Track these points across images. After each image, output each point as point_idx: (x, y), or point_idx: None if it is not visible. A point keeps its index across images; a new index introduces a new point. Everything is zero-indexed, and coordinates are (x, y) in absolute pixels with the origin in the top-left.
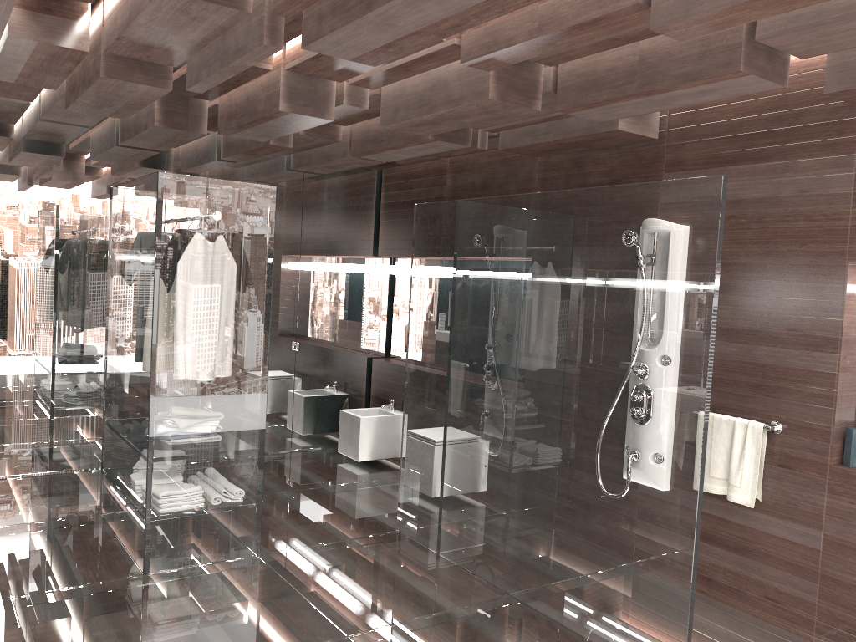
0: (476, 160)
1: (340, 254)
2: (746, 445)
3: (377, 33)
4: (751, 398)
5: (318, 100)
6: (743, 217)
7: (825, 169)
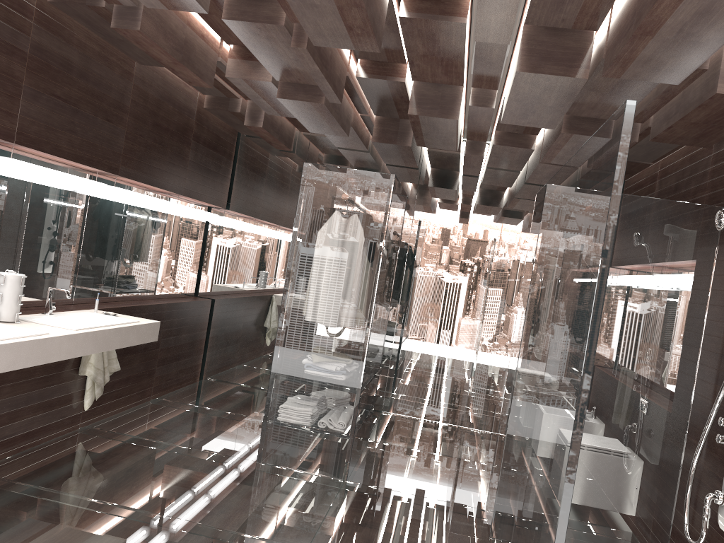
0: (674, 162)
1: None
2: None
3: (323, 17)
4: None
5: (444, 103)
6: None
7: None
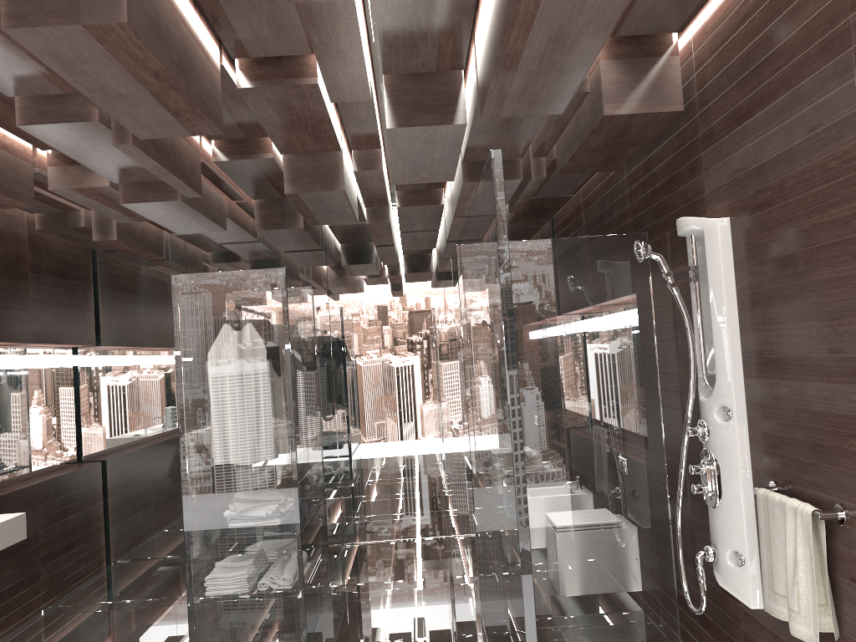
0: (594, 190)
1: None
2: (796, 543)
3: (137, 106)
4: (812, 466)
5: (325, 174)
6: (767, 189)
7: (827, 85)
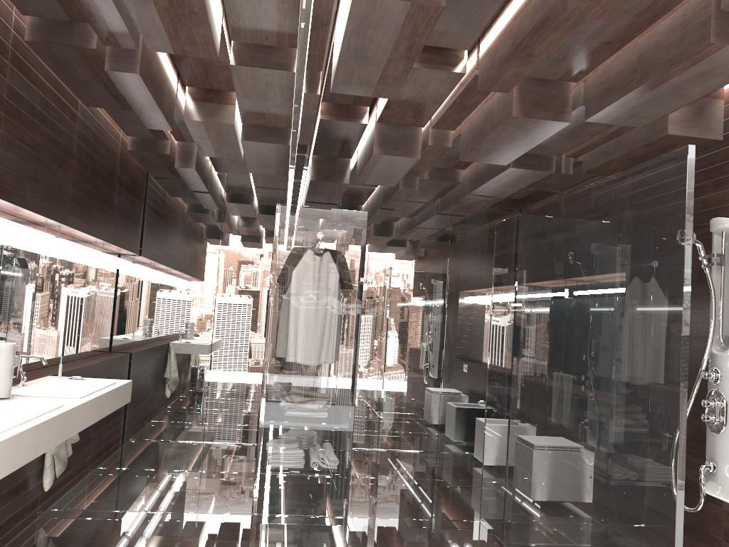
0: None
1: (483, 283)
2: None
3: (364, 67)
4: None
5: (406, 143)
6: None
7: None
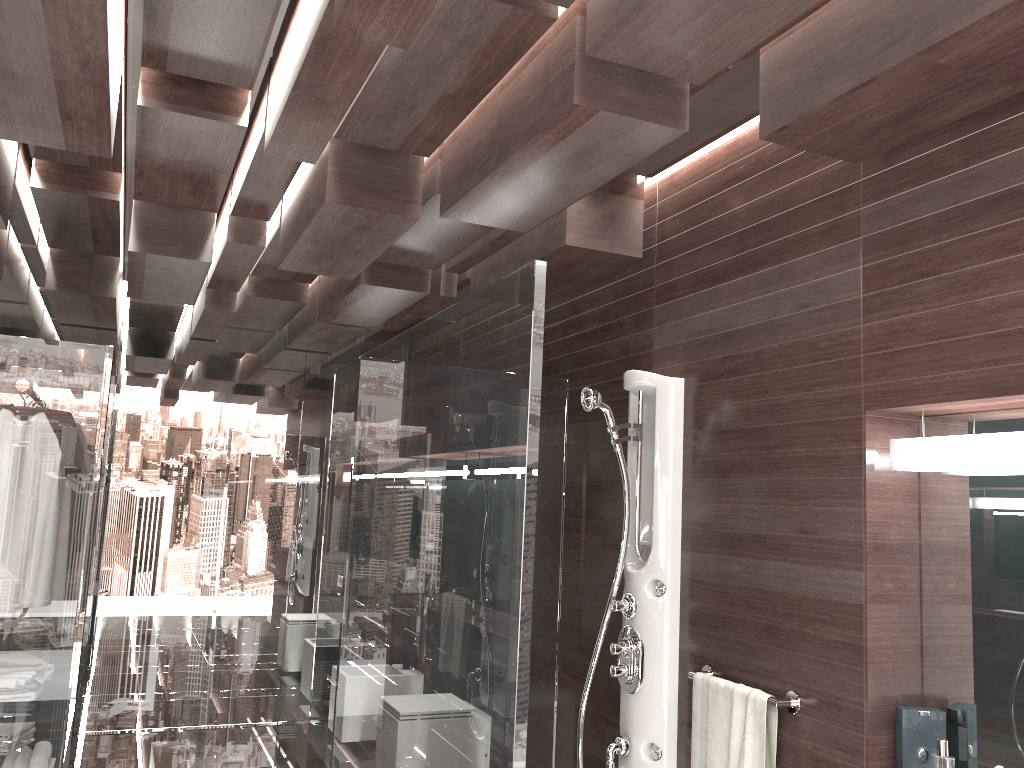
0: None
1: None
2: (745, 733)
3: (21, 93)
4: (762, 650)
5: (189, 237)
6: (739, 357)
7: (827, 267)
